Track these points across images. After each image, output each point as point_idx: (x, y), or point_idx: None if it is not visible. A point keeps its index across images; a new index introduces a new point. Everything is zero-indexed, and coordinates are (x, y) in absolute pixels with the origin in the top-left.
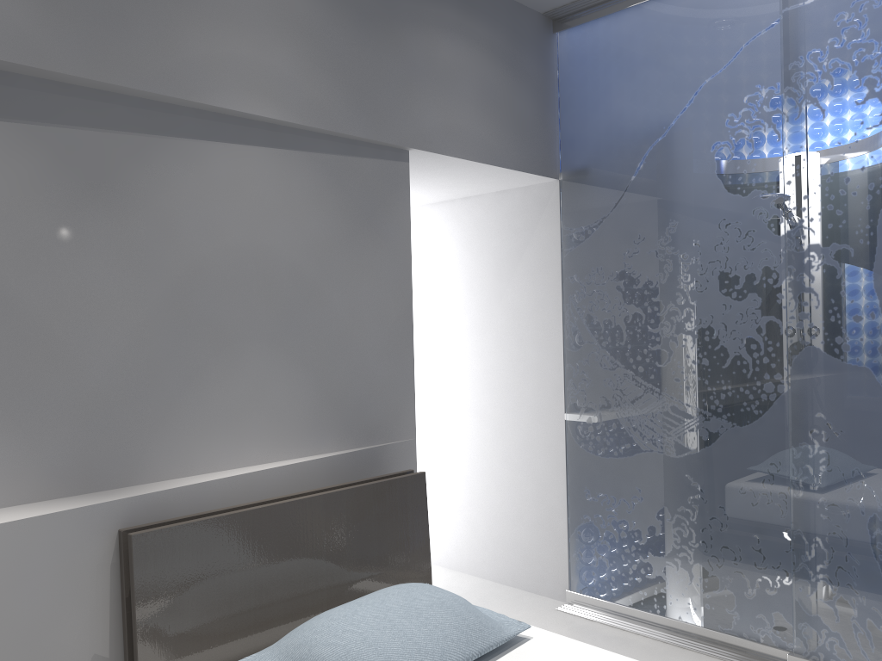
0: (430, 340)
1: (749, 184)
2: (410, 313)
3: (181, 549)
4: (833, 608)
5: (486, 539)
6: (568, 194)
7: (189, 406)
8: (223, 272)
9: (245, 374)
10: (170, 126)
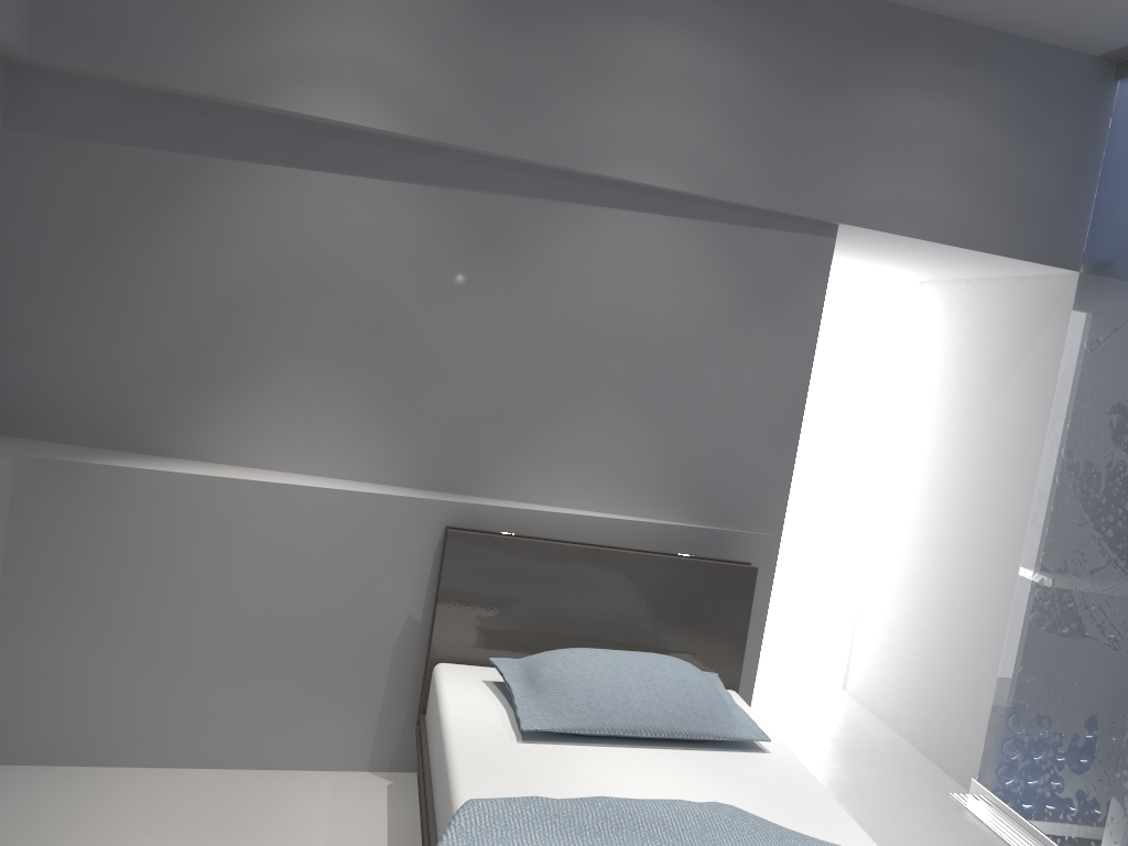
0: (911, 443)
1: None
2: (802, 402)
3: (485, 555)
4: None
5: (912, 691)
6: (1084, 292)
7: (537, 442)
8: (593, 328)
9: (597, 426)
10: (566, 192)
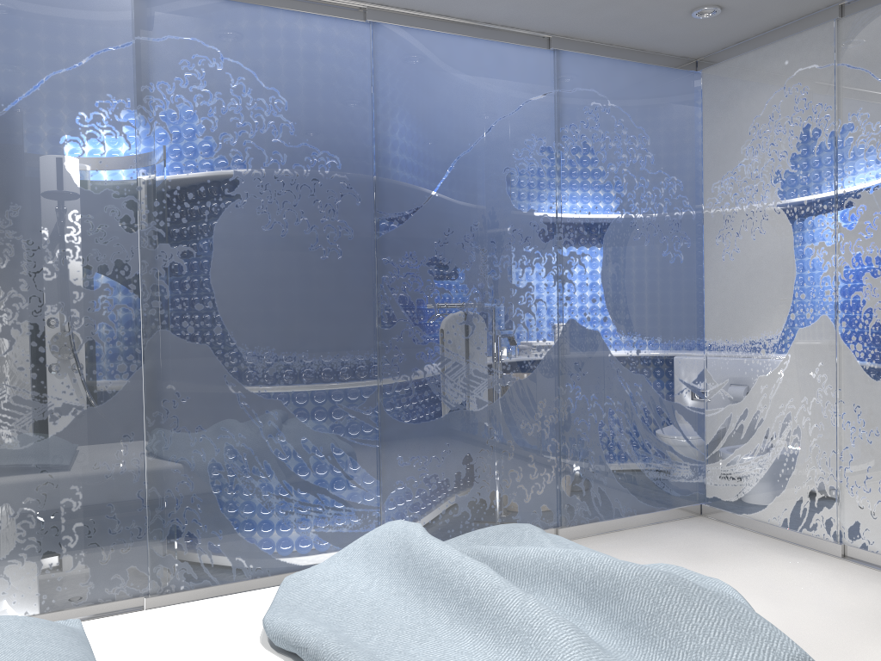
0: None
1: (102, 183)
2: None
3: None
4: (183, 544)
5: None
6: None
7: None
8: None
9: None
10: None
